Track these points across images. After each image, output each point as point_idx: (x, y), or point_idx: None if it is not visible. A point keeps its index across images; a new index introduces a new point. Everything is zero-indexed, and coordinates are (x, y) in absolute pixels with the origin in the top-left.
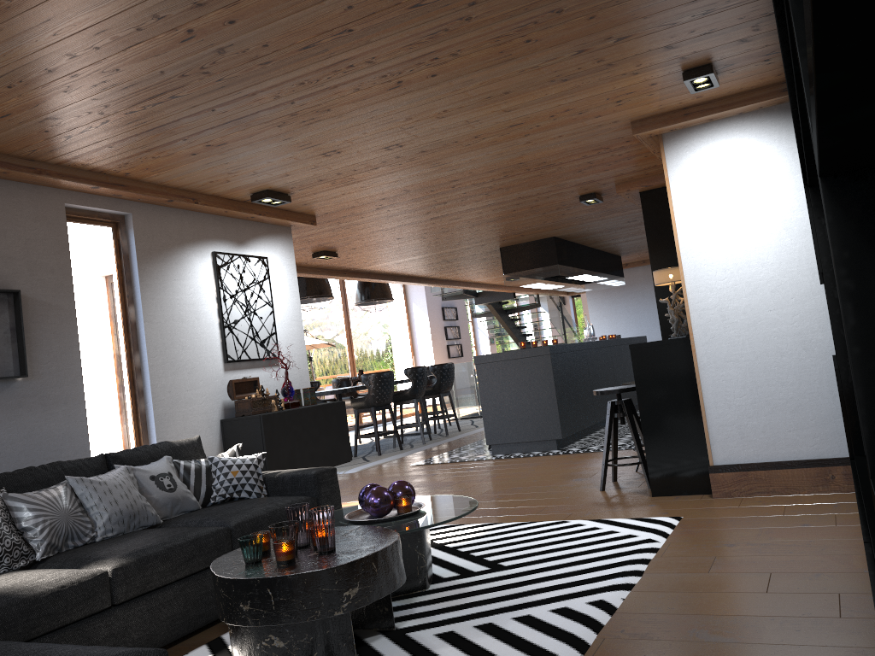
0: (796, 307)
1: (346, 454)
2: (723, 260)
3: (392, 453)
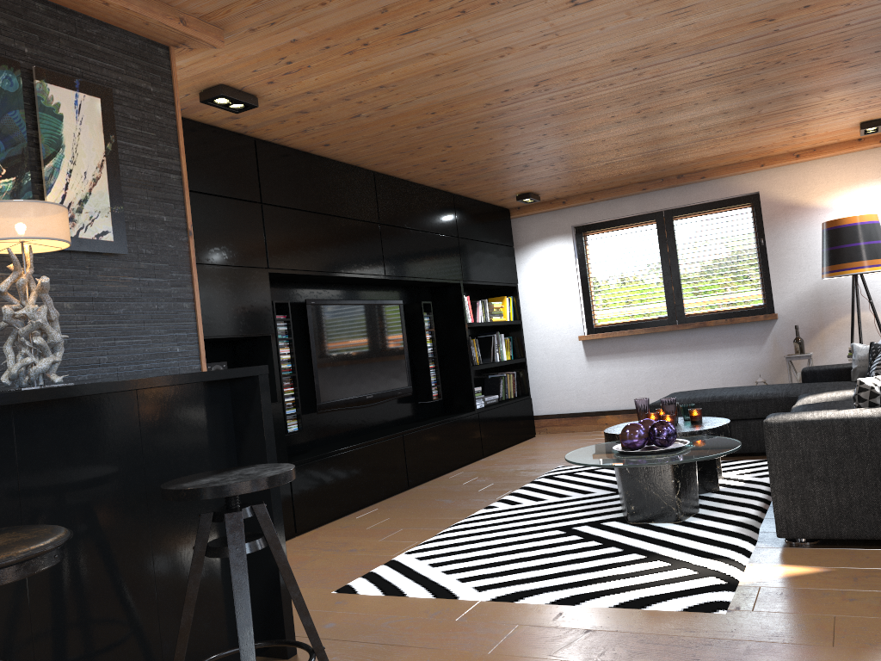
0: None
1: None
2: None
3: None
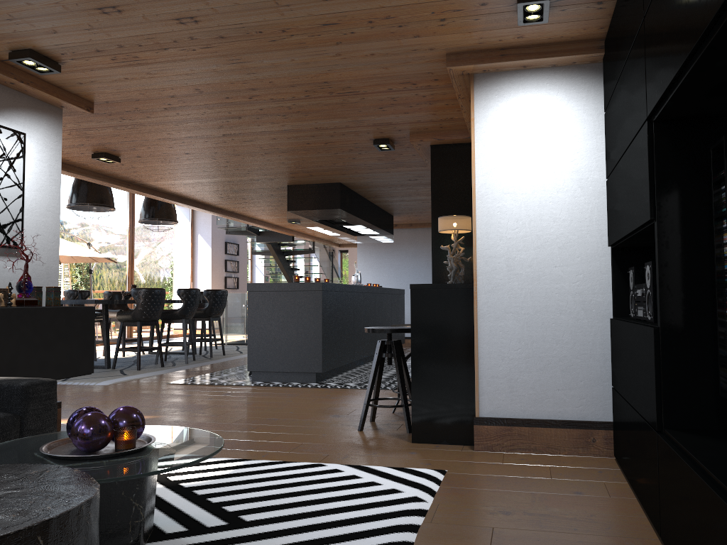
0: (581, 267)
1: (87, 366)
2: (516, 210)
3: (152, 369)
